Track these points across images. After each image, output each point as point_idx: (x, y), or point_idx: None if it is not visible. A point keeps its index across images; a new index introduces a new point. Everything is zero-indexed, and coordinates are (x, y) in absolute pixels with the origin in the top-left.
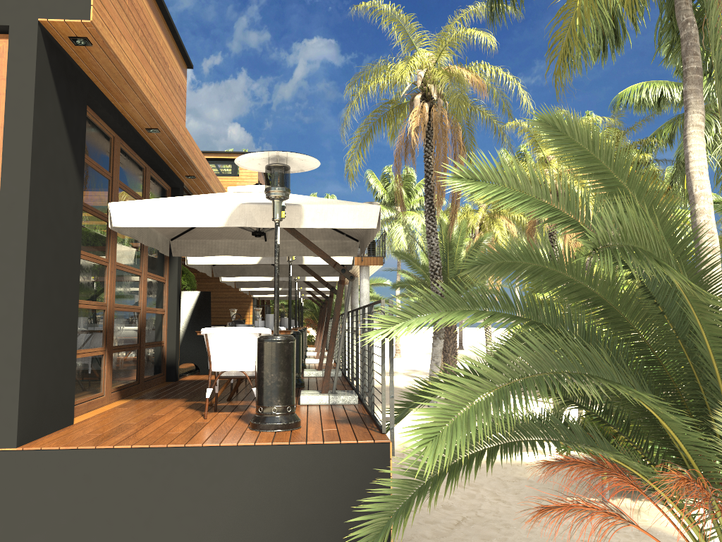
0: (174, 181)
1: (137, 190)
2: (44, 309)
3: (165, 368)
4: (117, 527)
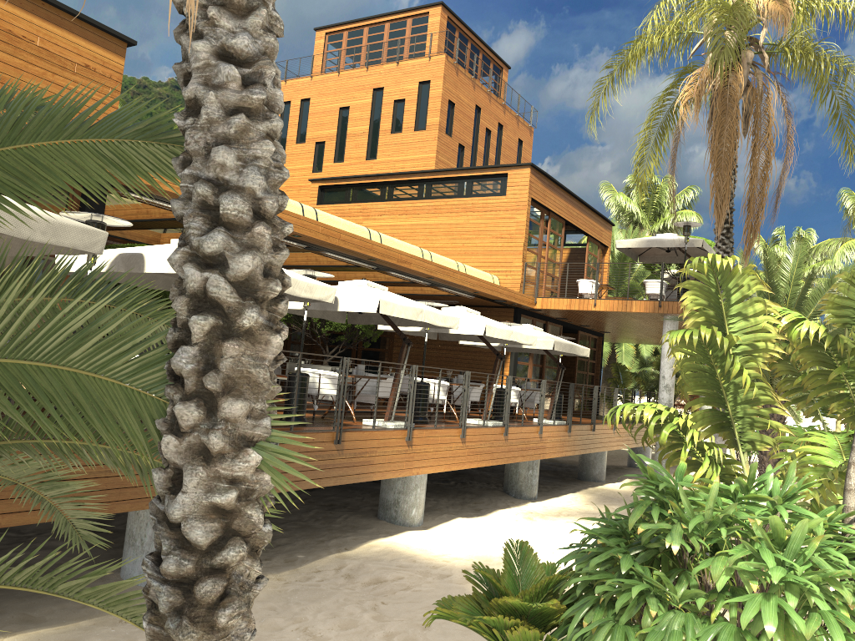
0: None
1: None
2: None
3: None
4: None
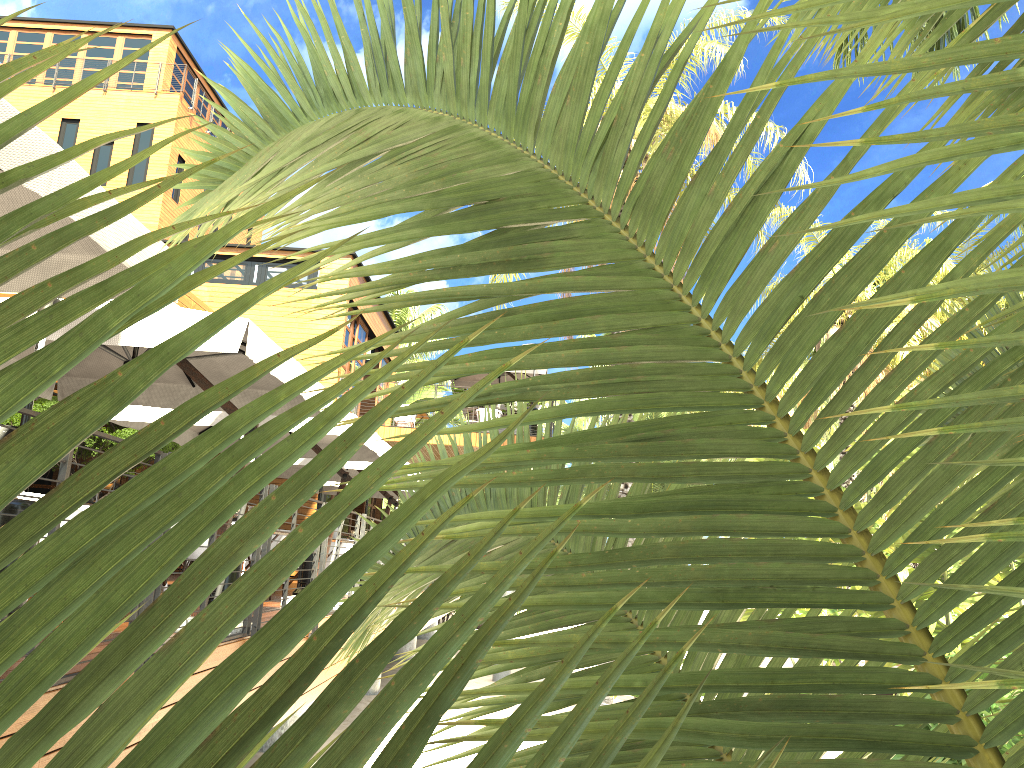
0: None
1: None
2: None
3: None
4: None
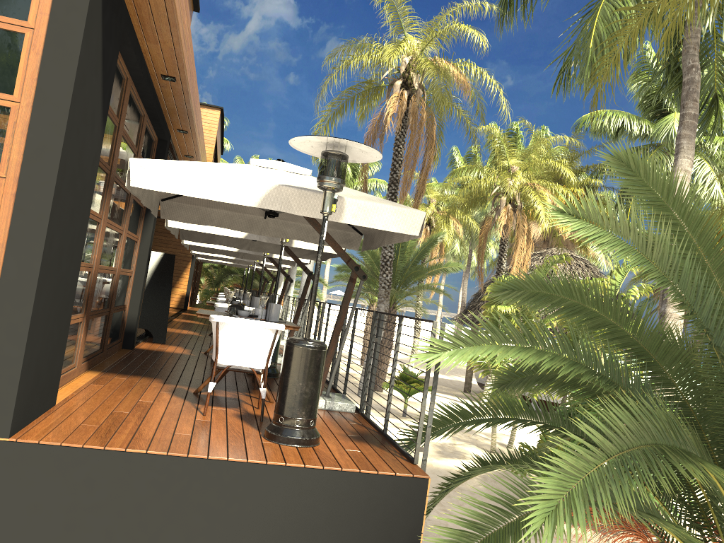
0: (165, 133)
1: (133, 140)
2: (53, 275)
3: (123, 334)
4: (117, 541)
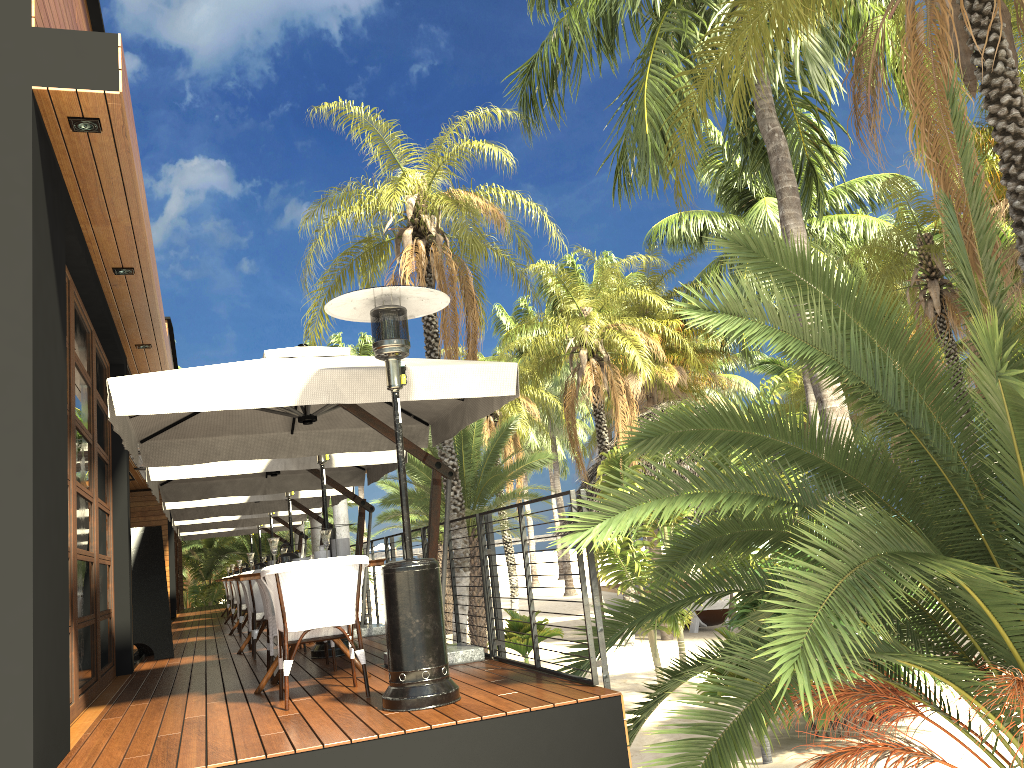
0: (121, 354)
1: (85, 367)
2: (46, 553)
3: (114, 654)
4: None
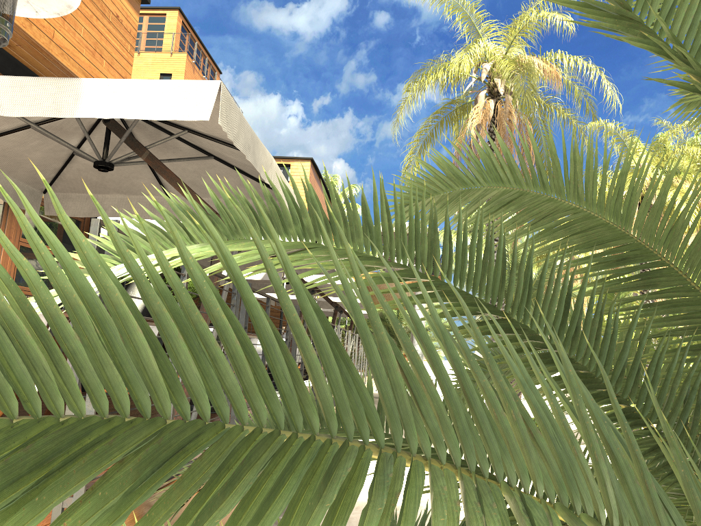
0: None
1: None
2: None
3: None
4: None
